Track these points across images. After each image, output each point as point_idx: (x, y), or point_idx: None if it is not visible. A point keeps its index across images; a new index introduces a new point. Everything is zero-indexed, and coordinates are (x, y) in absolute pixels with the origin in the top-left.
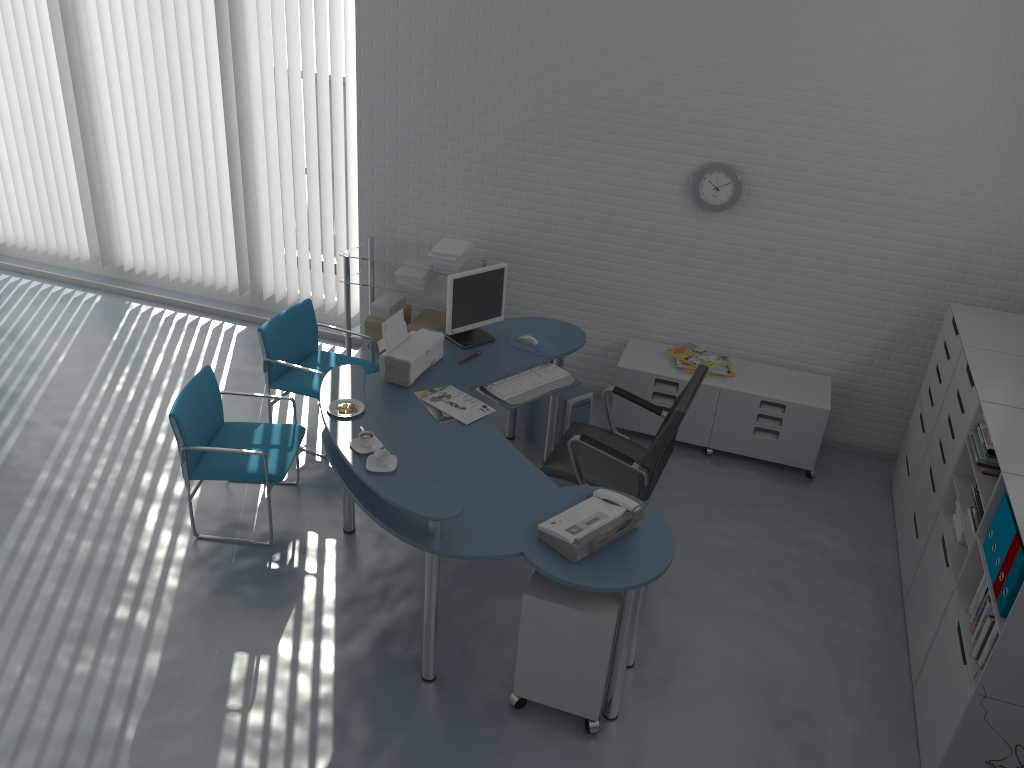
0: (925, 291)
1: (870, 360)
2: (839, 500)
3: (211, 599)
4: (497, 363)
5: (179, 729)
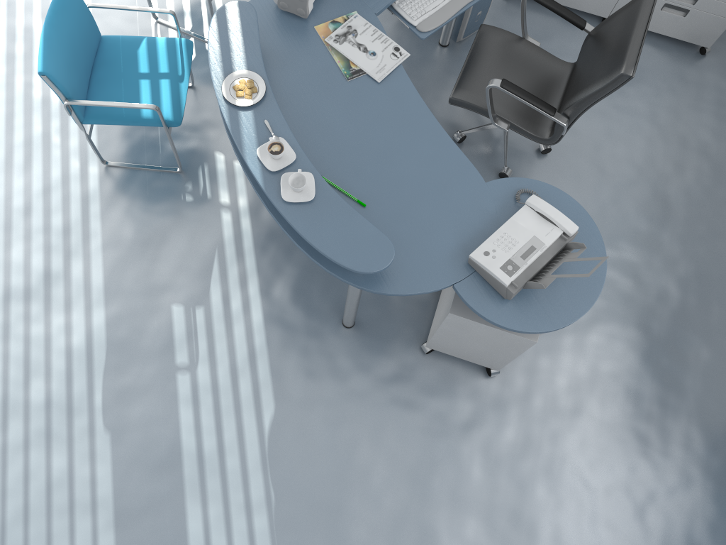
0: None
1: None
2: None
3: (137, 243)
4: None
5: (139, 391)
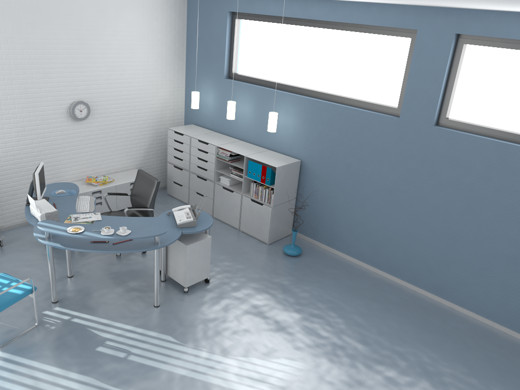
0: (153, 128)
1: (144, 158)
2: (166, 205)
3: (53, 350)
4: (67, 202)
5: (122, 373)
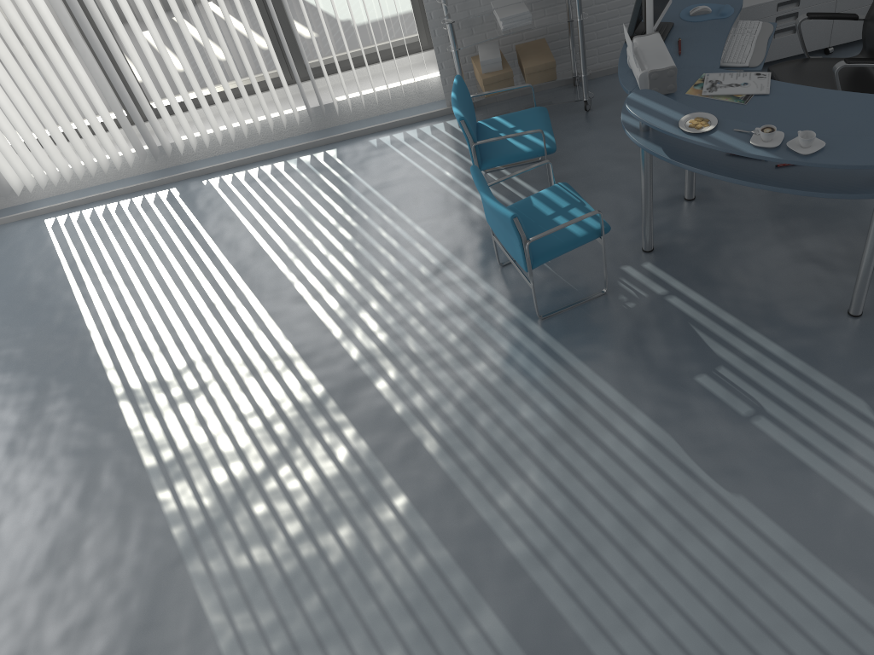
0: None
1: None
2: None
3: (619, 354)
4: (706, 40)
5: (733, 451)
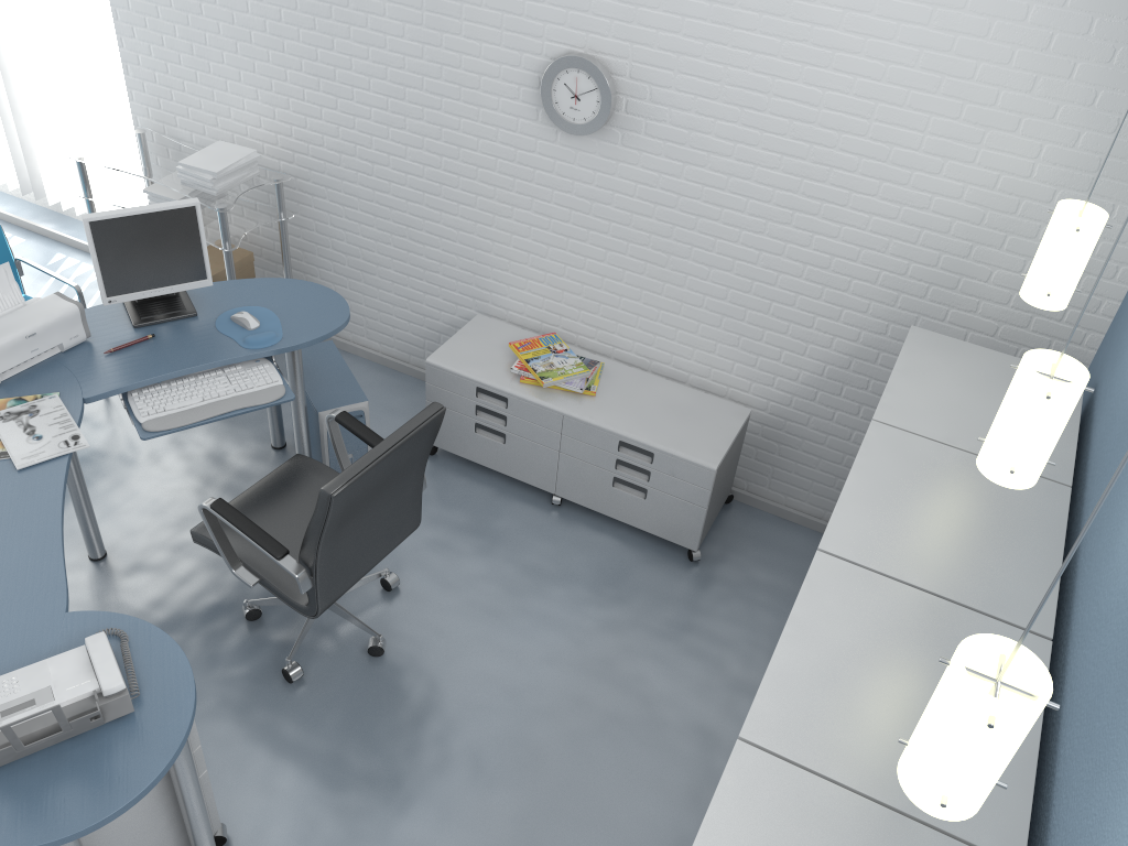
0: (896, 296)
1: (812, 392)
2: (719, 606)
3: None
4: (167, 357)
5: None
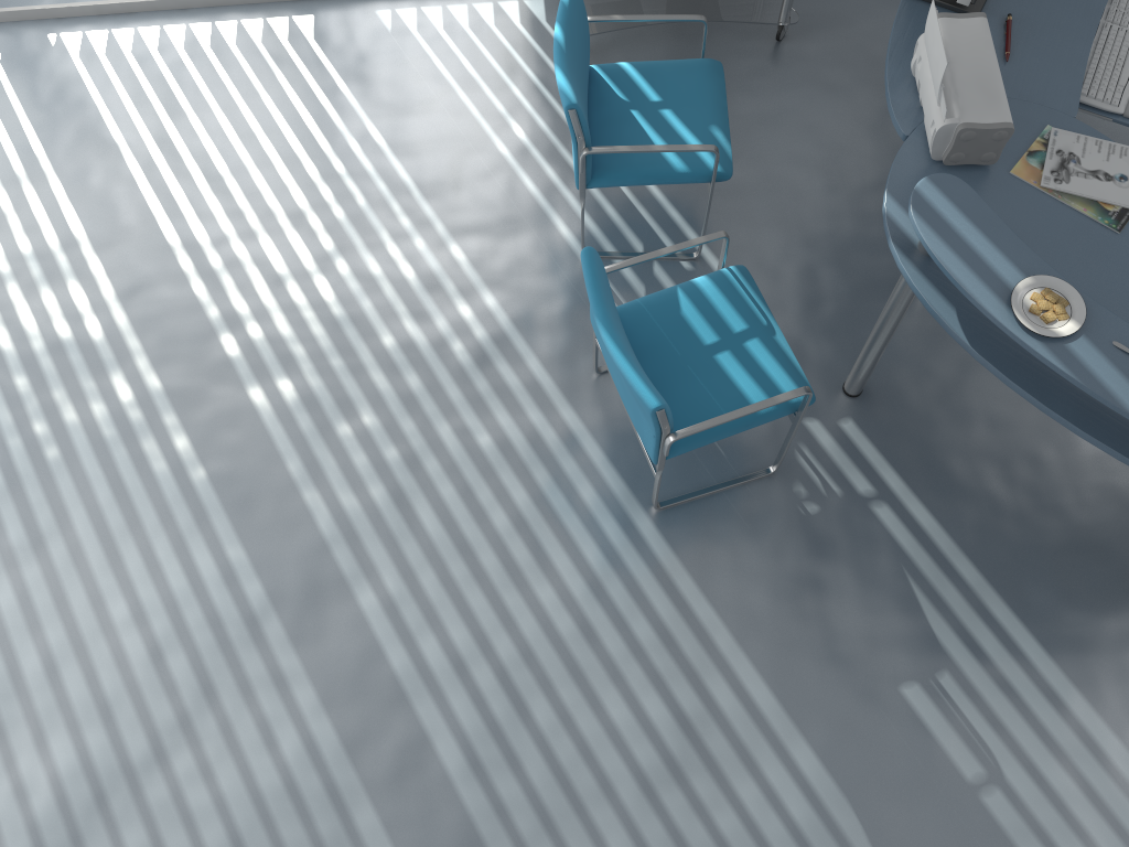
0: None
1: None
2: None
3: (783, 612)
4: (1058, 32)
5: None
